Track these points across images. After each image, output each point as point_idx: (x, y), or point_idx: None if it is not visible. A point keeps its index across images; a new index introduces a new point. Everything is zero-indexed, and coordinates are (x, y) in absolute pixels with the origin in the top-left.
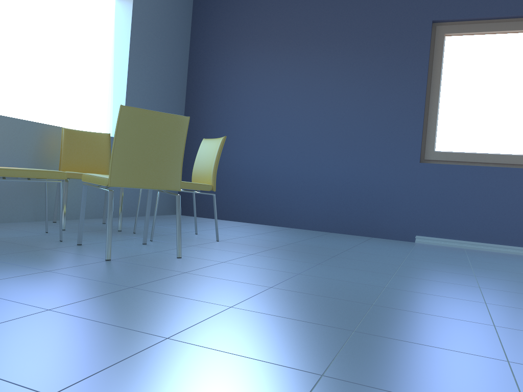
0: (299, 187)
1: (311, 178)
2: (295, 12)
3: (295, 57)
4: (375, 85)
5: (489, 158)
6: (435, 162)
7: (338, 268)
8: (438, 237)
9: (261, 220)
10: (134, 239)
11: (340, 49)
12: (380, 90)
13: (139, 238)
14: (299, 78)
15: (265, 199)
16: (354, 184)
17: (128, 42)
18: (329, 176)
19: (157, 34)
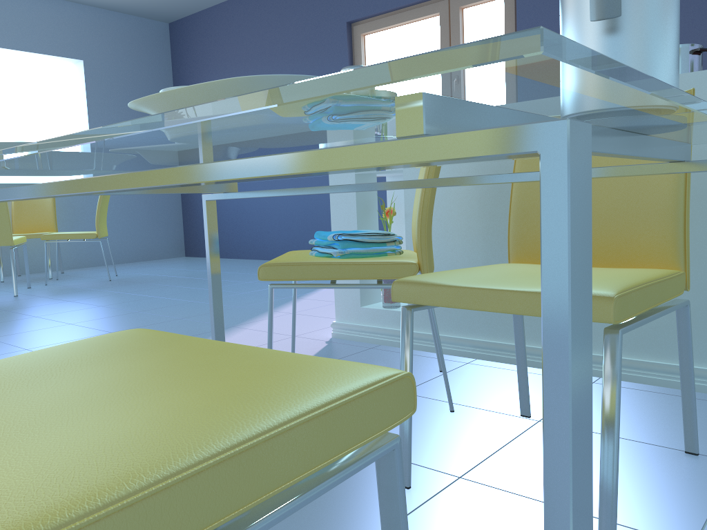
0: (267, 217)
1: (274, 207)
2: (243, 35)
3: None
4: None
5: None
6: None
7: (128, 295)
8: None
9: (244, 255)
10: (37, 284)
11: (280, 68)
12: None
13: (44, 283)
14: None
15: (244, 233)
16: (306, 209)
17: (86, 103)
18: (287, 203)
19: (122, 86)
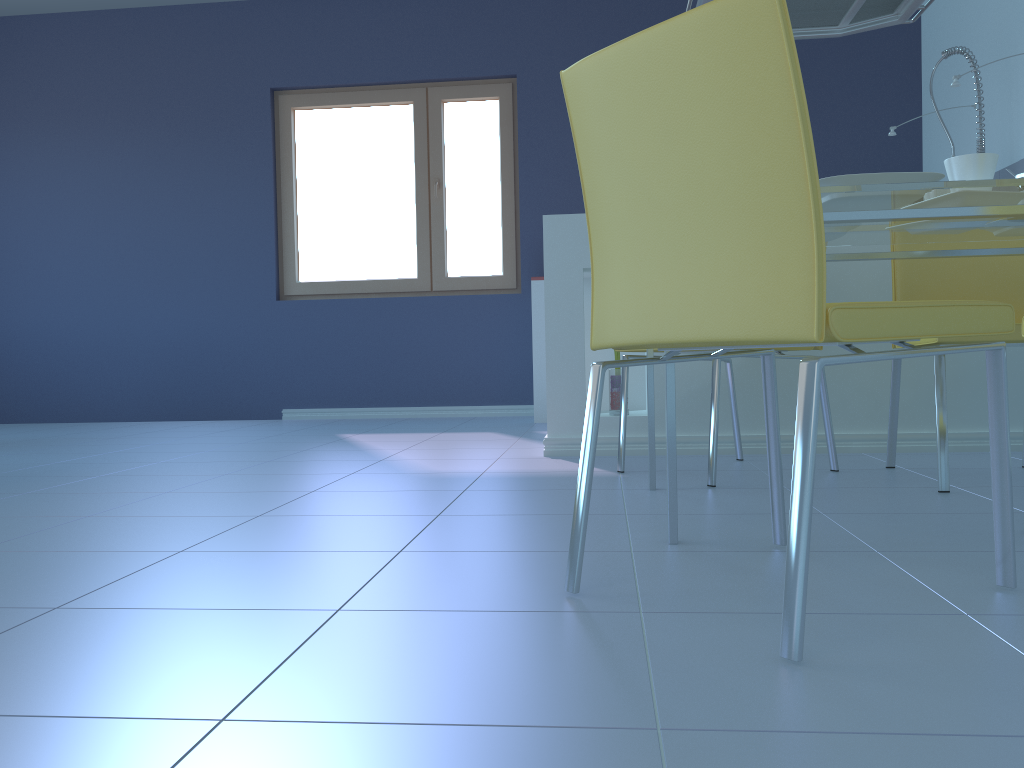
0: (104, 355)
1: (121, 339)
2: (65, 72)
3: (74, 146)
4: (201, 187)
5: (368, 287)
6: (300, 297)
7: (36, 454)
8: (313, 408)
9: (48, 416)
10: None
11: (143, 132)
12: (209, 195)
13: None
14: (83, 180)
15: (51, 381)
16: (187, 342)
17: None
18: (148, 333)
19: None
